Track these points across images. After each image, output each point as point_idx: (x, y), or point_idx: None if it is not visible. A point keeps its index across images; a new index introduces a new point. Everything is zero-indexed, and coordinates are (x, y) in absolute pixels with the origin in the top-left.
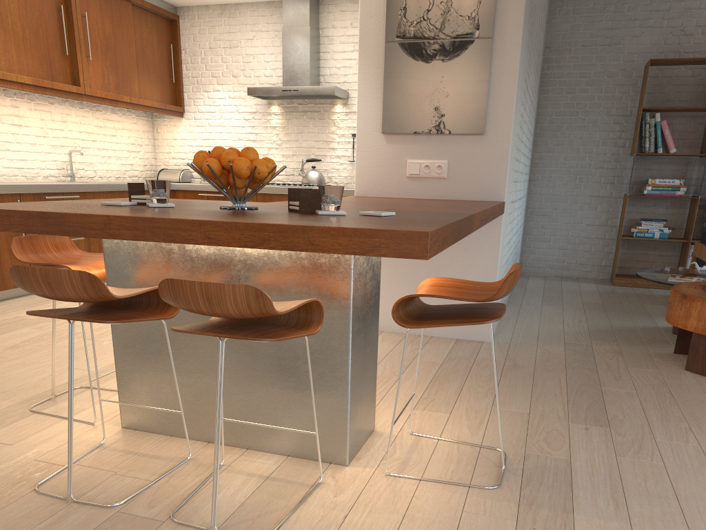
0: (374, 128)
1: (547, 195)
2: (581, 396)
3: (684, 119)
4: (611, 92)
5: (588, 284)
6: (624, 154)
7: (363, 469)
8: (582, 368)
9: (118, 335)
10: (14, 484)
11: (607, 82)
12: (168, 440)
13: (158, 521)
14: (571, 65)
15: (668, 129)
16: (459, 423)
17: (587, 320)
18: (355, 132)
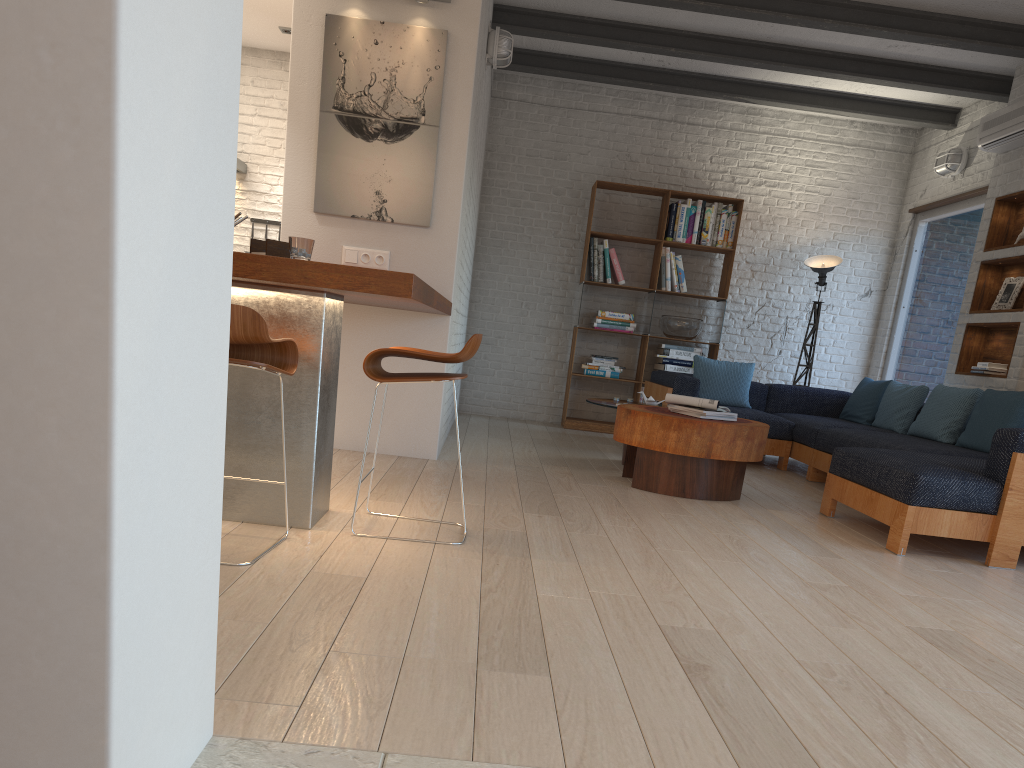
0: (304, 205)
1: (490, 320)
2: (534, 498)
3: (632, 250)
4: (559, 211)
5: (537, 425)
6: (573, 282)
7: (327, 532)
8: (534, 481)
9: None
10: None
11: (553, 199)
12: None
13: None
14: (516, 175)
15: (616, 258)
16: (416, 509)
17: (537, 451)
18: (255, 216)
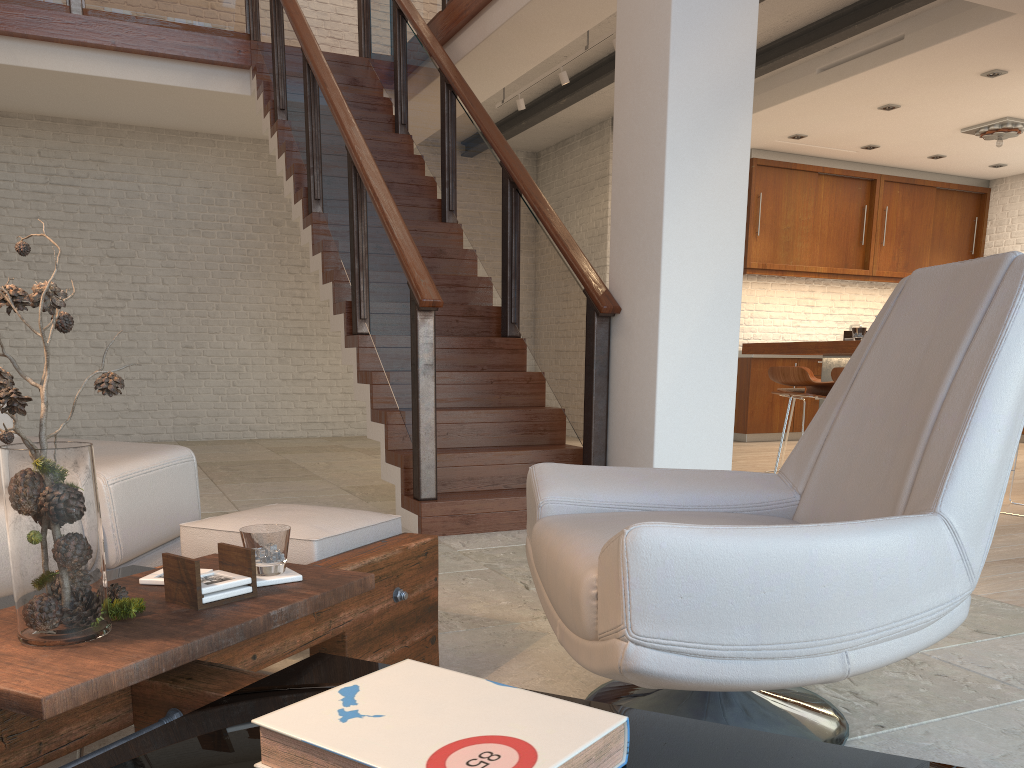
0: None
1: None
2: None
3: None
4: None
5: None
6: None
7: None
8: None
9: None
10: None
11: None
12: None
13: None
14: None
15: None
16: None
17: None
18: None
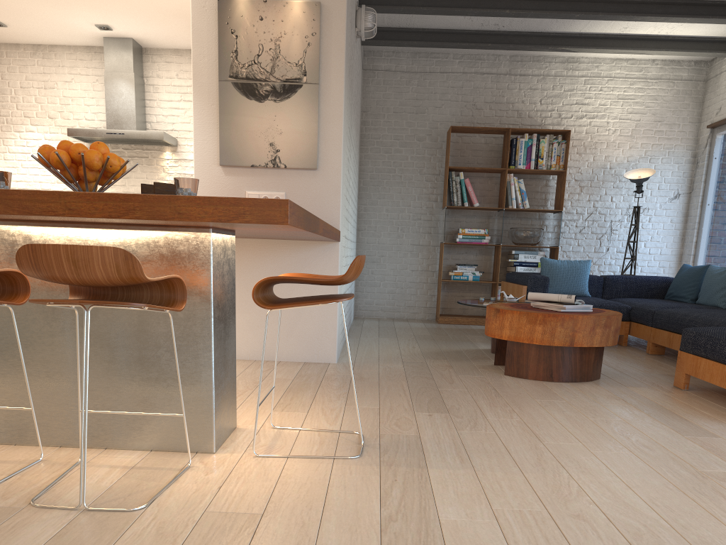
0: (211, 160)
1: (374, 243)
2: (422, 395)
3: (482, 179)
4: (422, 154)
5: (417, 323)
6: (437, 208)
7: (231, 454)
8: (421, 377)
9: None
10: None
11: (417, 145)
12: (13, 448)
13: (17, 508)
14: (386, 128)
15: (471, 186)
16: (317, 418)
17: (419, 346)
18: None
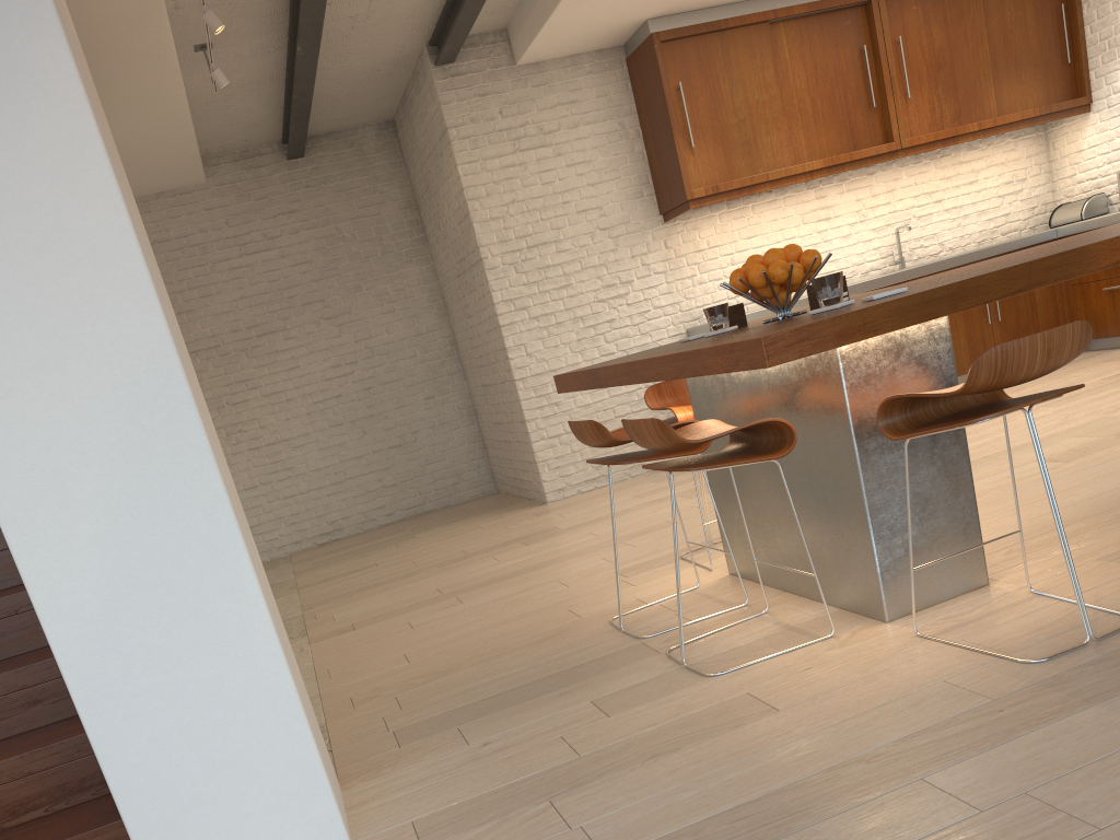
0: None
1: None
2: None
3: None
4: None
5: None
6: None
7: (899, 627)
8: None
9: (710, 475)
10: (604, 615)
11: None
12: (751, 587)
13: (657, 652)
14: None
15: None
16: None
17: None
18: None
